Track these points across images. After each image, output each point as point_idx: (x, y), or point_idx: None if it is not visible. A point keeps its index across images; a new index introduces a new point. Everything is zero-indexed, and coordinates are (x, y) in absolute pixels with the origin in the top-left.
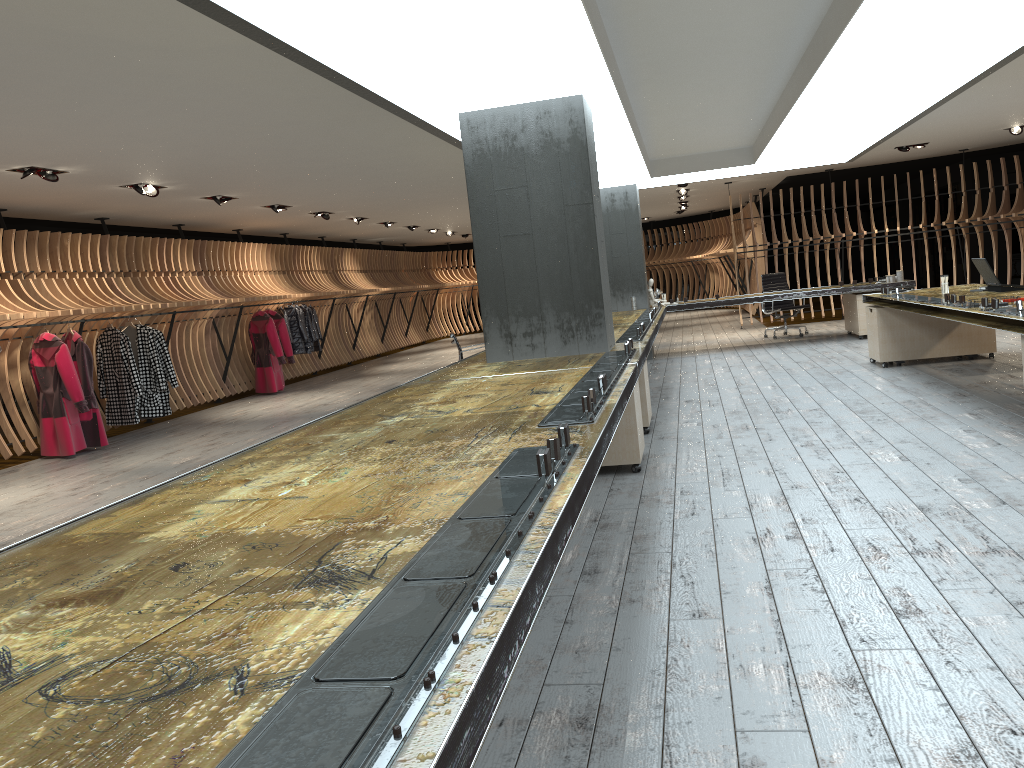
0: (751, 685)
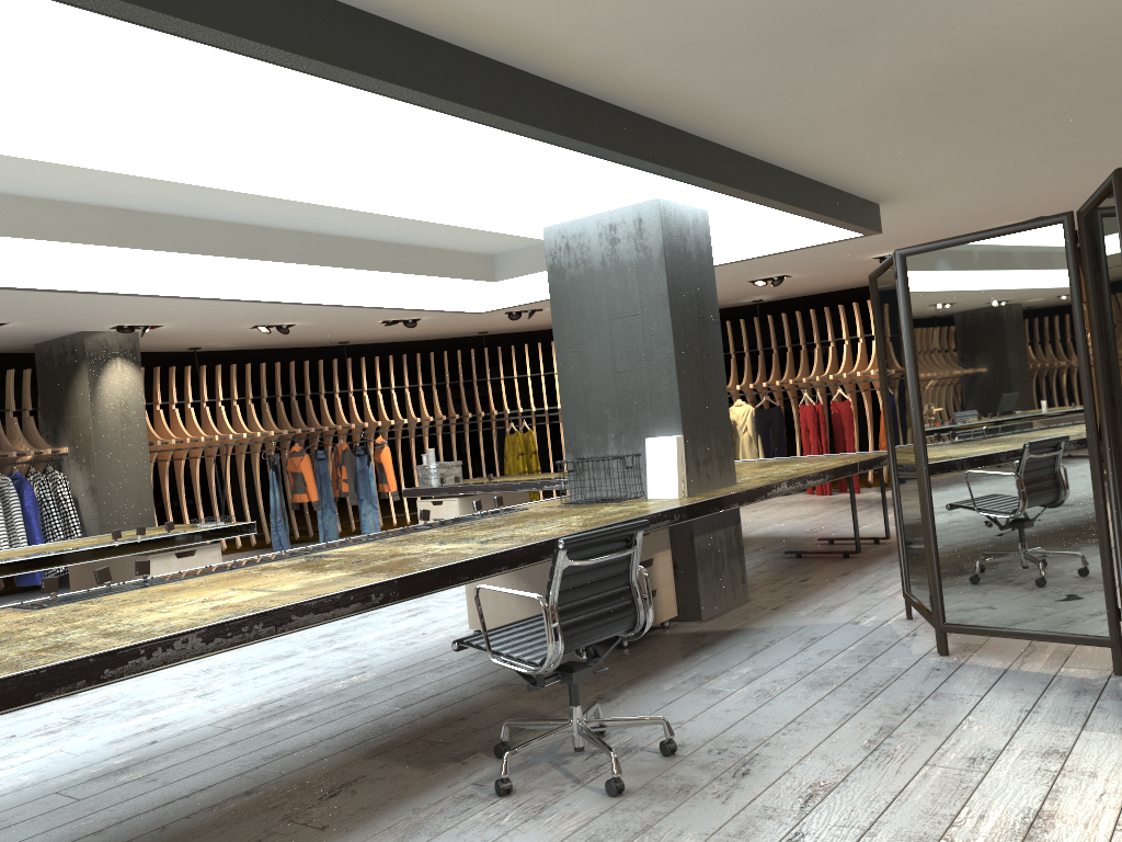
0: (11, 774)
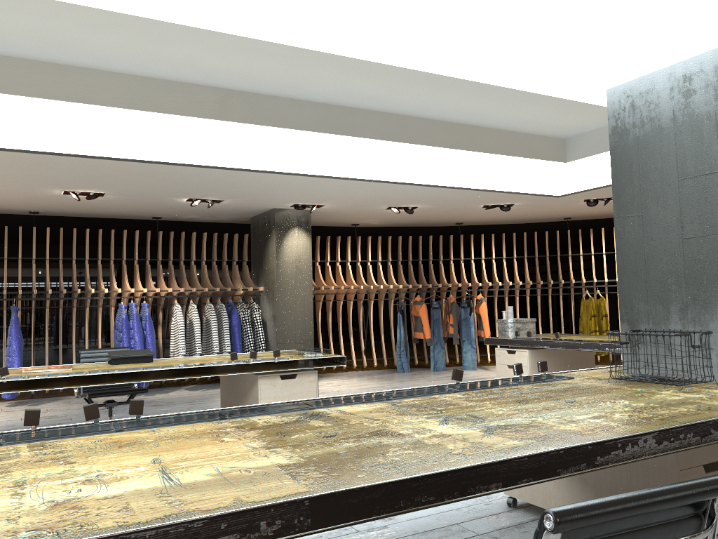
0: None
